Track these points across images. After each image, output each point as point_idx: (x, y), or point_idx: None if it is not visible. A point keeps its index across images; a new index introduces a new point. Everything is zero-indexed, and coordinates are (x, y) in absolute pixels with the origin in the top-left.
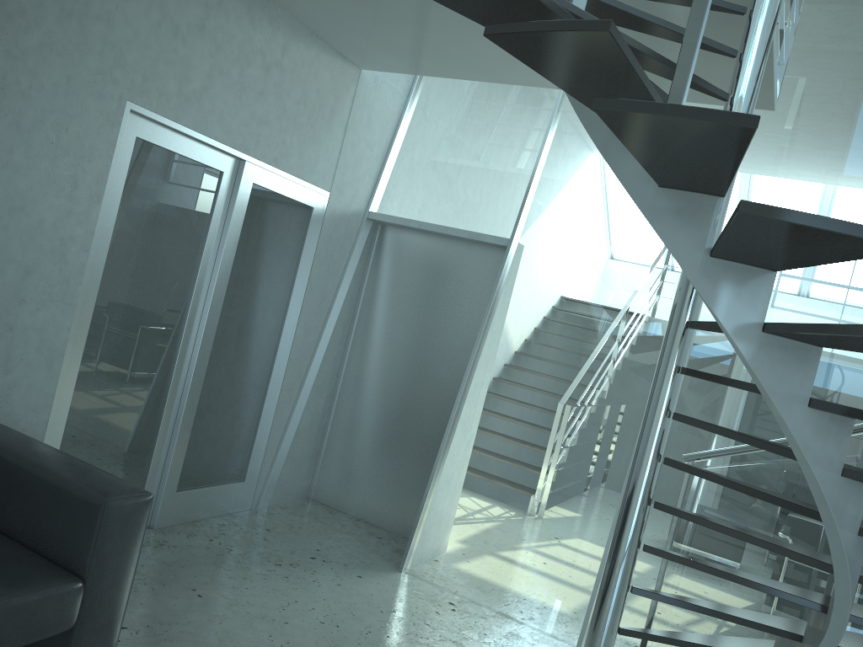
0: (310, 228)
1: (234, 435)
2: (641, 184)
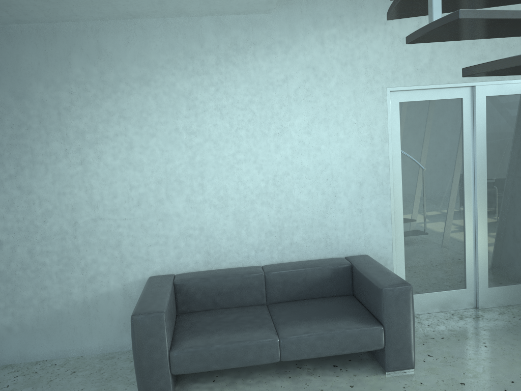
0: None
1: None
2: None
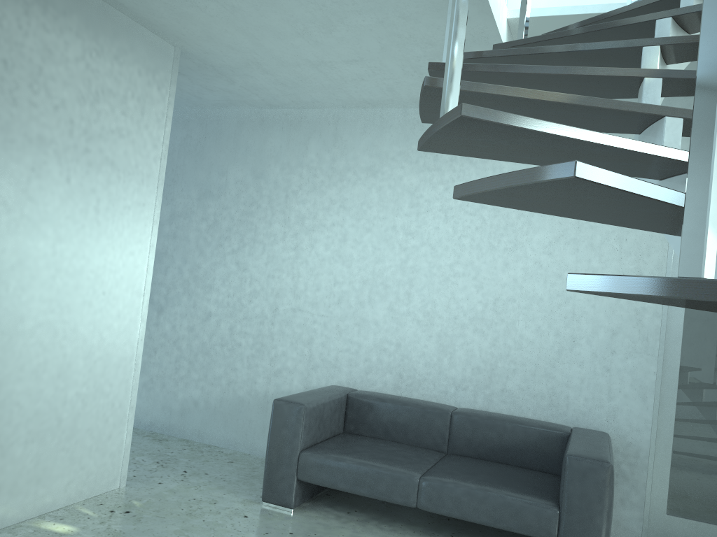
0: None
1: None
2: None
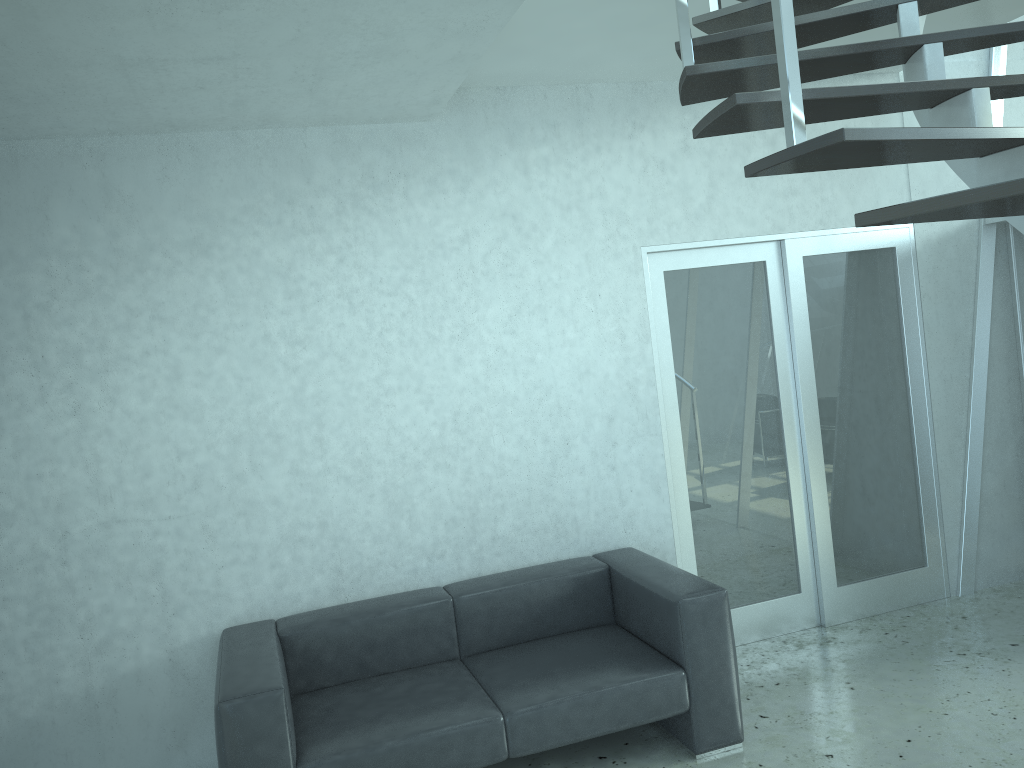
0: (900, 270)
1: (891, 518)
2: (965, 161)
